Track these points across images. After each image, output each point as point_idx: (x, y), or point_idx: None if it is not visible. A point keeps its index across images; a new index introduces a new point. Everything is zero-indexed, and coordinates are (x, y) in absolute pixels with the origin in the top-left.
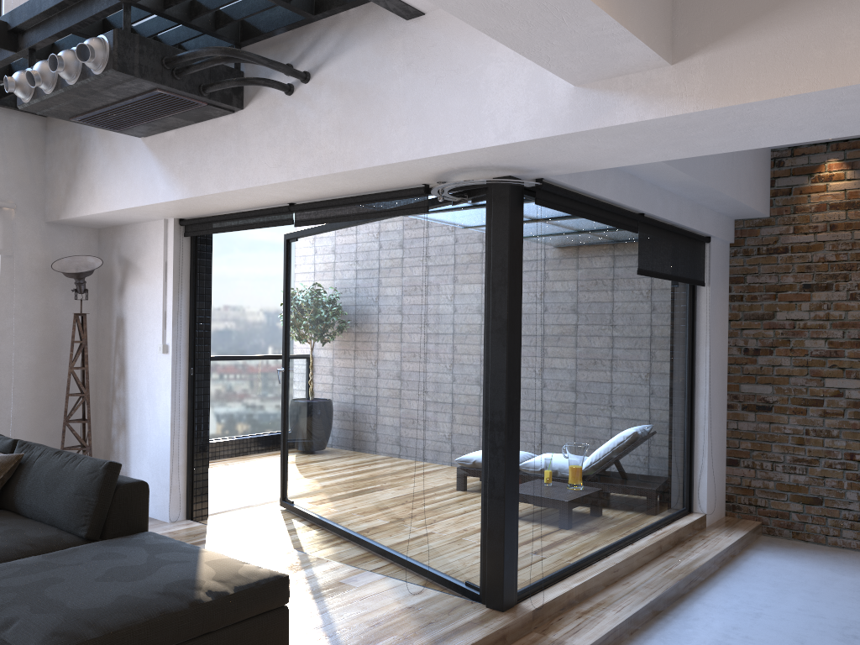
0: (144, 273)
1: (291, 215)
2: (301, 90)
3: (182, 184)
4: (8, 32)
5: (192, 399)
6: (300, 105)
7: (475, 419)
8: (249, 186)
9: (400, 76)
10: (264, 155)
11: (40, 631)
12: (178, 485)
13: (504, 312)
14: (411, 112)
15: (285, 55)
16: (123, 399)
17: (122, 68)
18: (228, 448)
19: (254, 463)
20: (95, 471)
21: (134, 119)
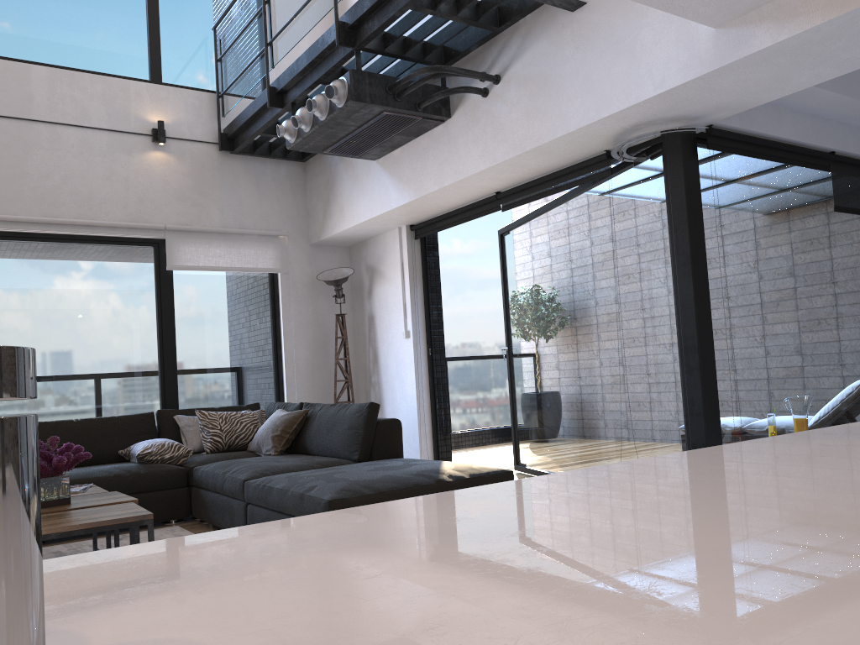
0: (386, 275)
1: (498, 202)
2: (494, 90)
3: (409, 189)
4: (276, 94)
5: (432, 375)
6: (494, 103)
7: (672, 350)
8: (460, 178)
9: (571, 58)
10: (470, 150)
11: (333, 489)
12: (426, 449)
13: (686, 247)
14: (583, 85)
15: (480, 65)
16: (378, 382)
17: (357, 98)
18: (468, 438)
19: (492, 449)
20: (360, 410)
21: (369, 143)
